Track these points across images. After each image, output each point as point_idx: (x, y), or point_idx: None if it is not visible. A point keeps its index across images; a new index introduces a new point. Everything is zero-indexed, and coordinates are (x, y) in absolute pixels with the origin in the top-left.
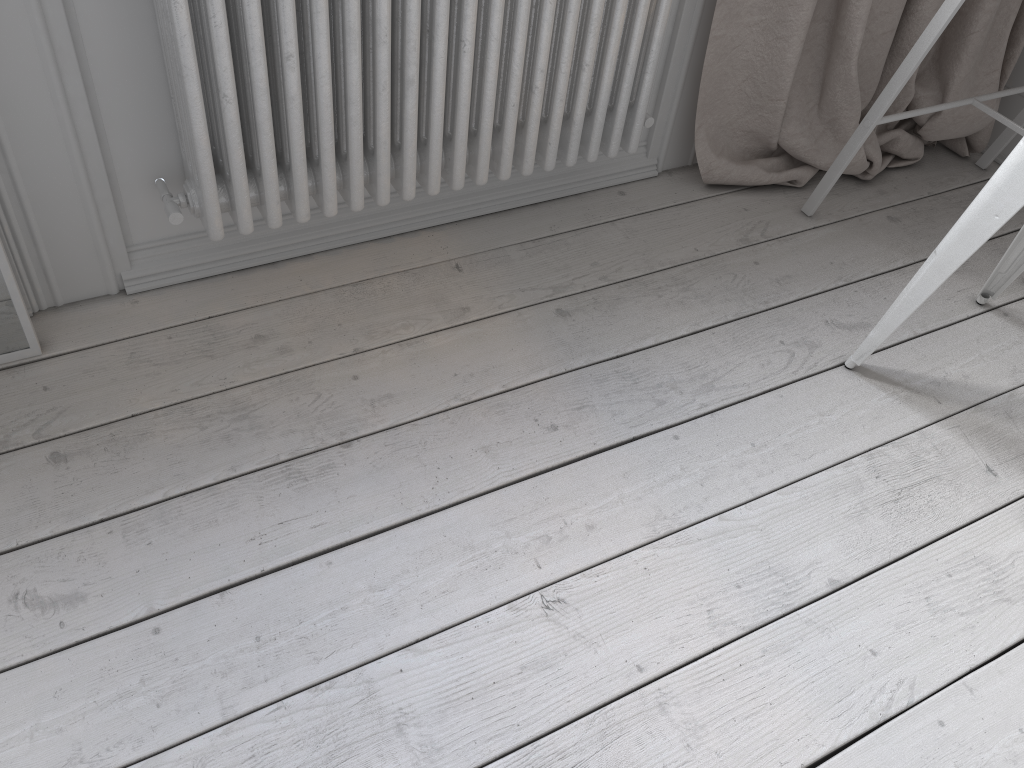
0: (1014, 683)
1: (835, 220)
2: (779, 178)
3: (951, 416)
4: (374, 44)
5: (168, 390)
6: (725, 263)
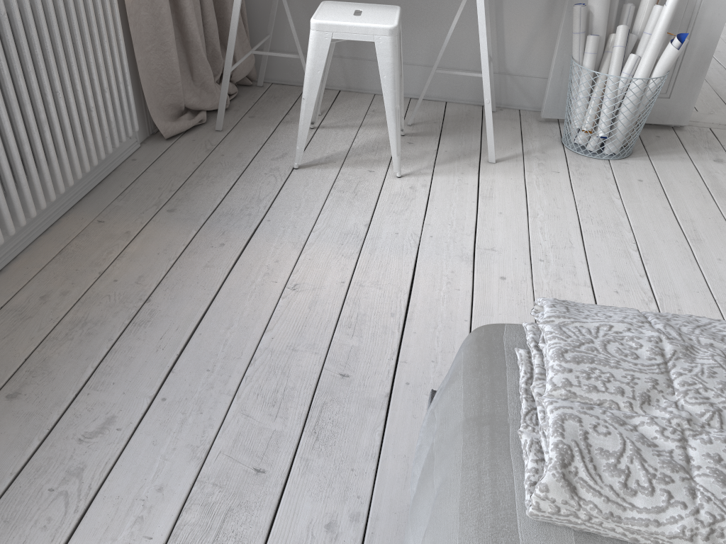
0: (436, 216)
1: (232, 127)
2: (196, 121)
3: (343, 164)
4: (23, 106)
5: (29, 340)
6: (211, 161)
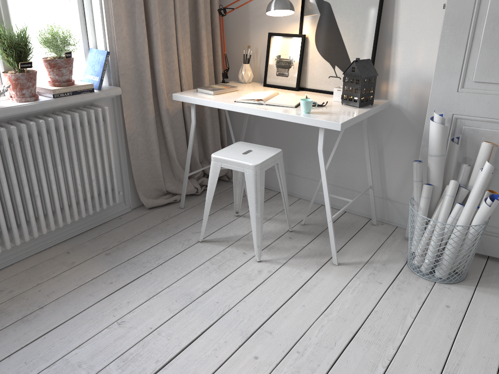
0: (256, 296)
1: (191, 207)
2: (170, 200)
3: (232, 244)
4: (23, 187)
5: None
6: (158, 227)
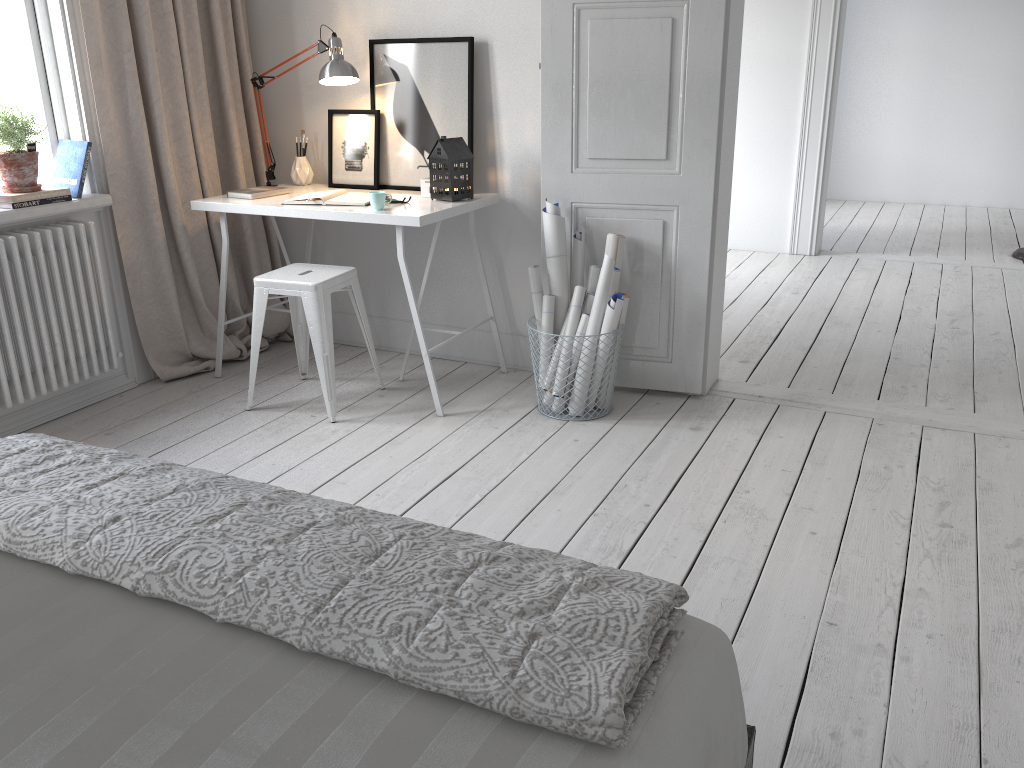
0: (327, 454)
1: (233, 375)
2: (199, 367)
3: (296, 409)
4: None
5: None
6: (183, 400)
